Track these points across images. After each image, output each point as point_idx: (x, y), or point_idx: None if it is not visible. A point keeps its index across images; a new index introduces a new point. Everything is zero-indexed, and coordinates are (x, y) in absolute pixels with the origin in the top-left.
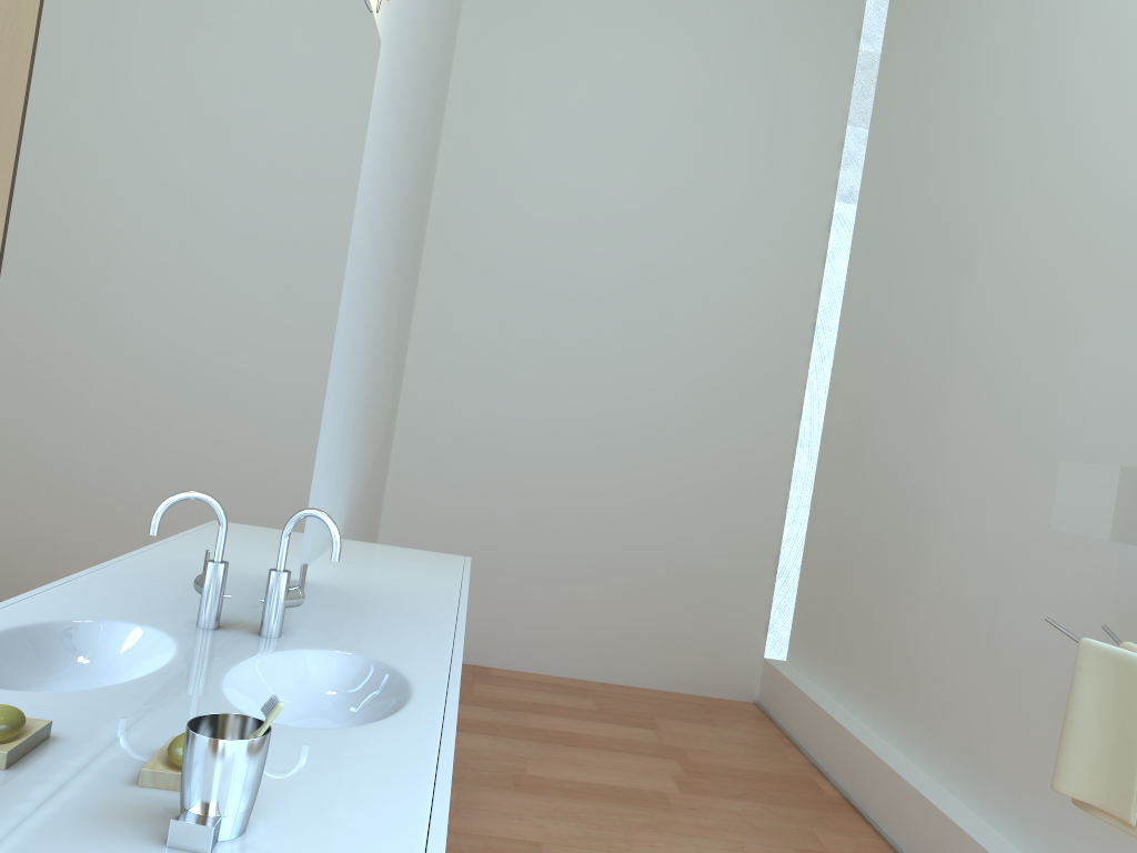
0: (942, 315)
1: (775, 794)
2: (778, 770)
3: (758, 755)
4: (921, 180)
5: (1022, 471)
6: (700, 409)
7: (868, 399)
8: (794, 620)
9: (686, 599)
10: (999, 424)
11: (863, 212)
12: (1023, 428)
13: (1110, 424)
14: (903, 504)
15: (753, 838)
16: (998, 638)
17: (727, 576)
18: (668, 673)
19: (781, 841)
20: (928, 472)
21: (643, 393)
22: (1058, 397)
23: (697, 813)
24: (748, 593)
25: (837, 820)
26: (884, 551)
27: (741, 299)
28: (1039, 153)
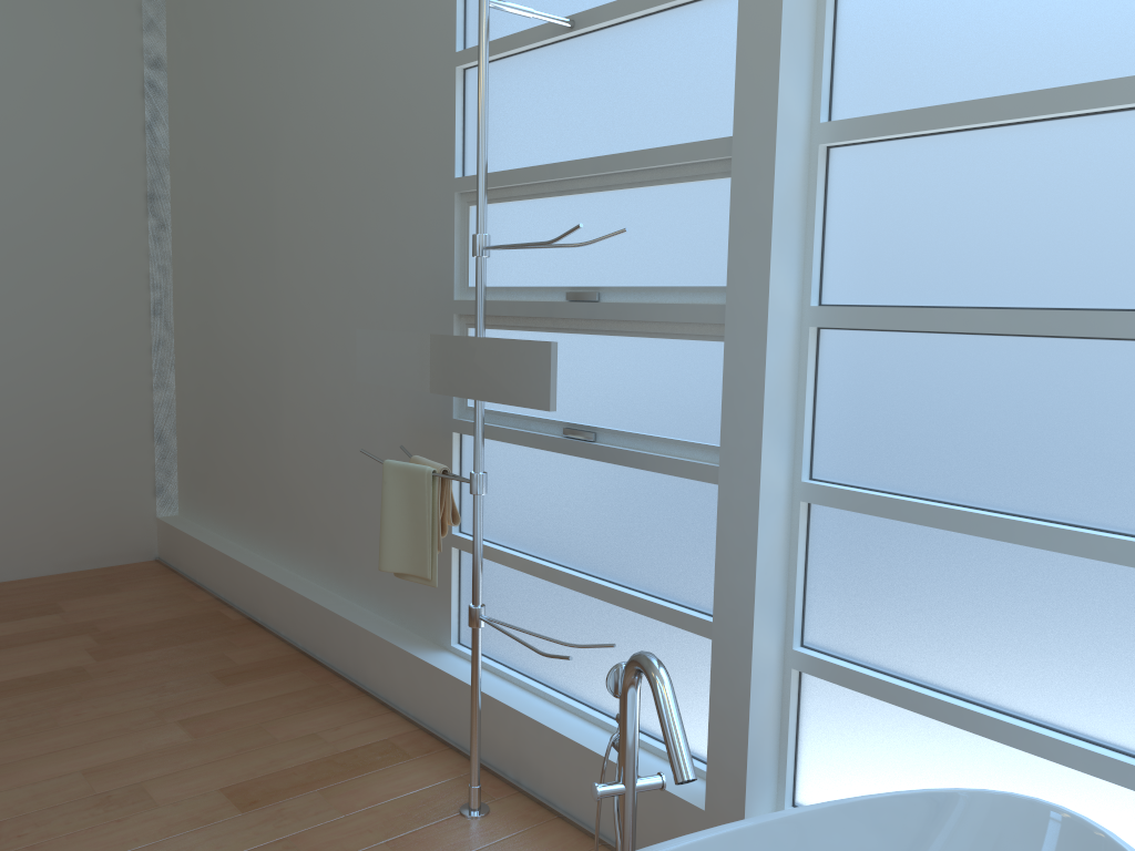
0: (261, 191)
1: (187, 634)
2: (187, 613)
3: (167, 606)
4: (223, 57)
5: (341, 327)
6: (40, 292)
7: (211, 267)
8: (180, 477)
9: (66, 482)
10: (320, 289)
11: (175, 81)
12: (337, 291)
13: (394, 288)
14: (256, 362)
15: (172, 676)
16: (343, 462)
17: (105, 451)
18: (63, 556)
19: (197, 670)
20: (272, 332)
21: None
22: (358, 265)
23: (117, 673)
24: (130, 462)
25: (244, 638)
26: (247, 404)
27: (63, 174)
28: (316, 51)
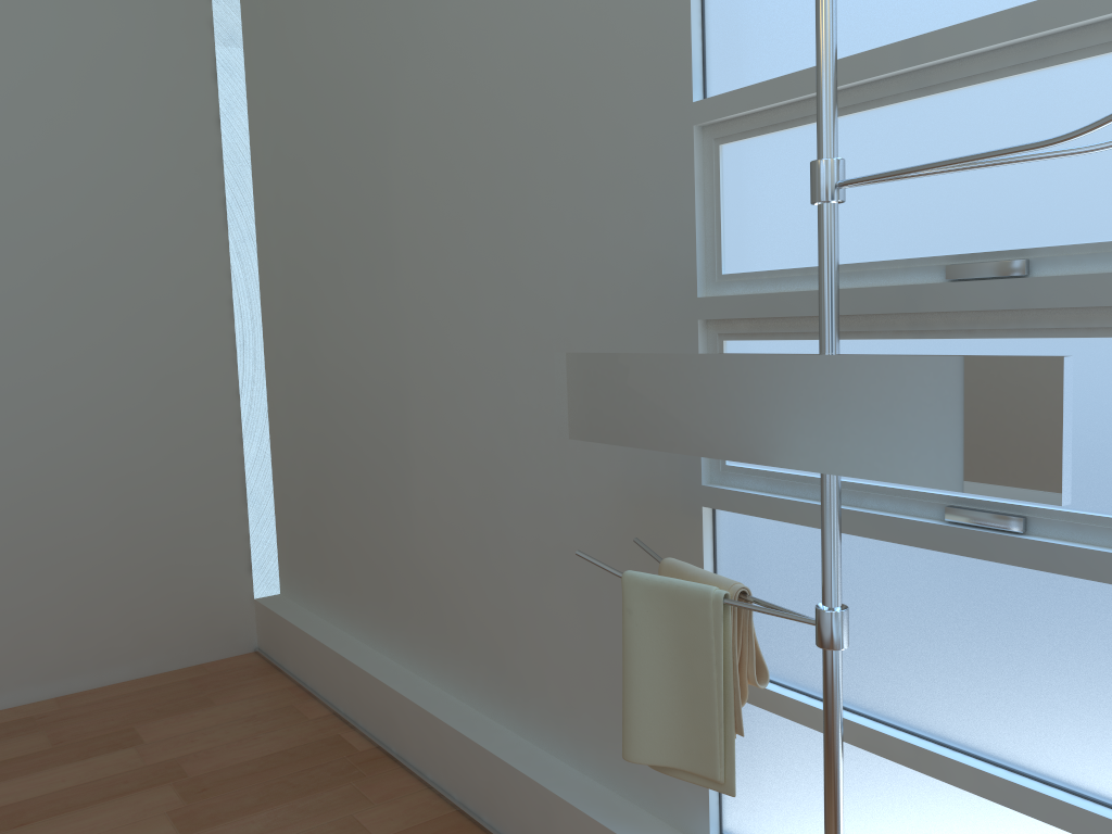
0: (370, 176)
1: (301, 780)
2: (299, 740)
3: (272, 728)
4: (311, 11)
5: (497, 351)
6: (102, 329)
7: (307, 284)
8: (279, 547)
9: (143, 563)
10: (461, 299)
11: (252, 57)
12: (488, 301)
13: (585, 287)
14: (372, 403)
15: None
16: (508, 543)
17: (189, 522)
18: (143, 656)
19: None
20: (393, 363)
21: (15, 323)
22: (521, 260)
23: None
24: (219, 533)
25: (377, 784)
26: (362, 459)
27: (122, 181)
28: None
